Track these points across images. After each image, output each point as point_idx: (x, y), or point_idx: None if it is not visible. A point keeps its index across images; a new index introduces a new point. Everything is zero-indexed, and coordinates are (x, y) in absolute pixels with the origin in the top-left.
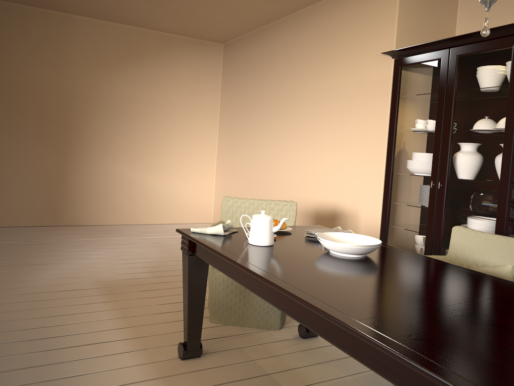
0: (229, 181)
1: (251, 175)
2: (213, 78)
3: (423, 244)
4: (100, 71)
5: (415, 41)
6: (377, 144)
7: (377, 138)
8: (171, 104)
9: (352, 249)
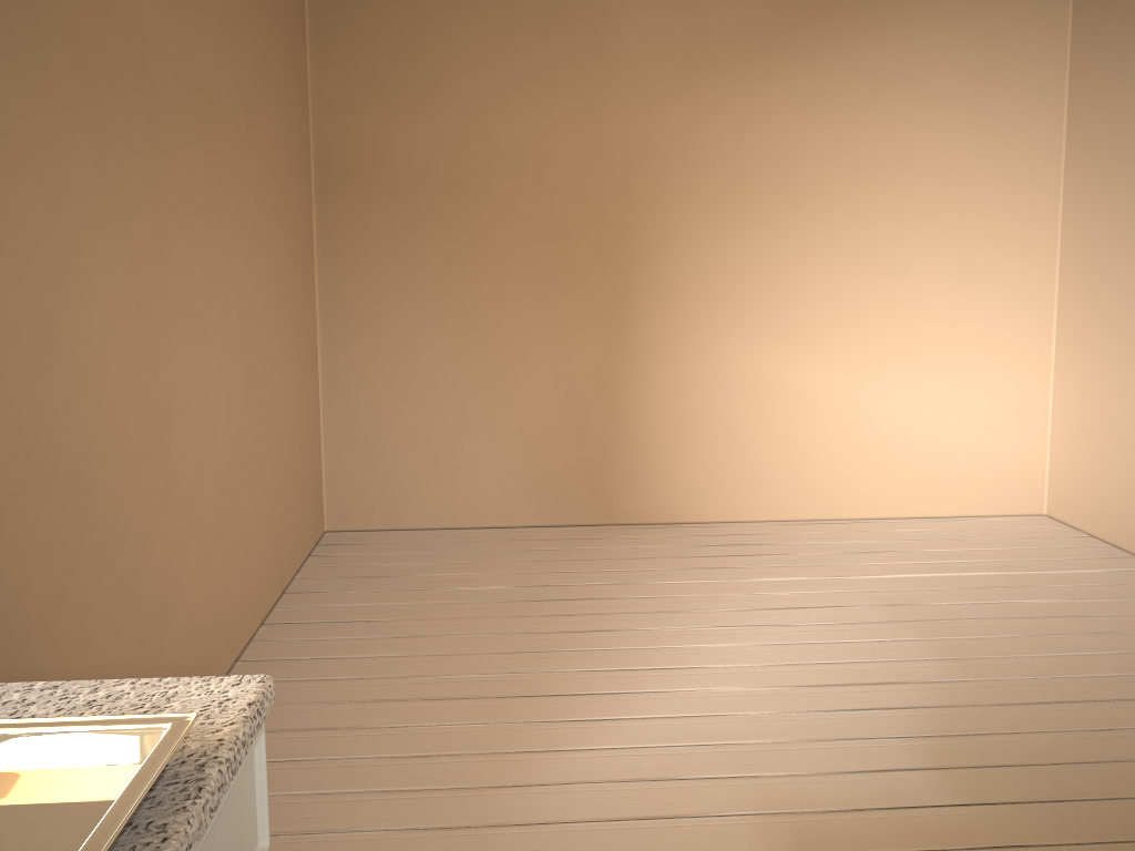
0: (1116, 389)
1: None
2: (1040, 57)
3: None
4: (699, 84)
5: None
6: None
7: None
8: (910, 158)
9: None
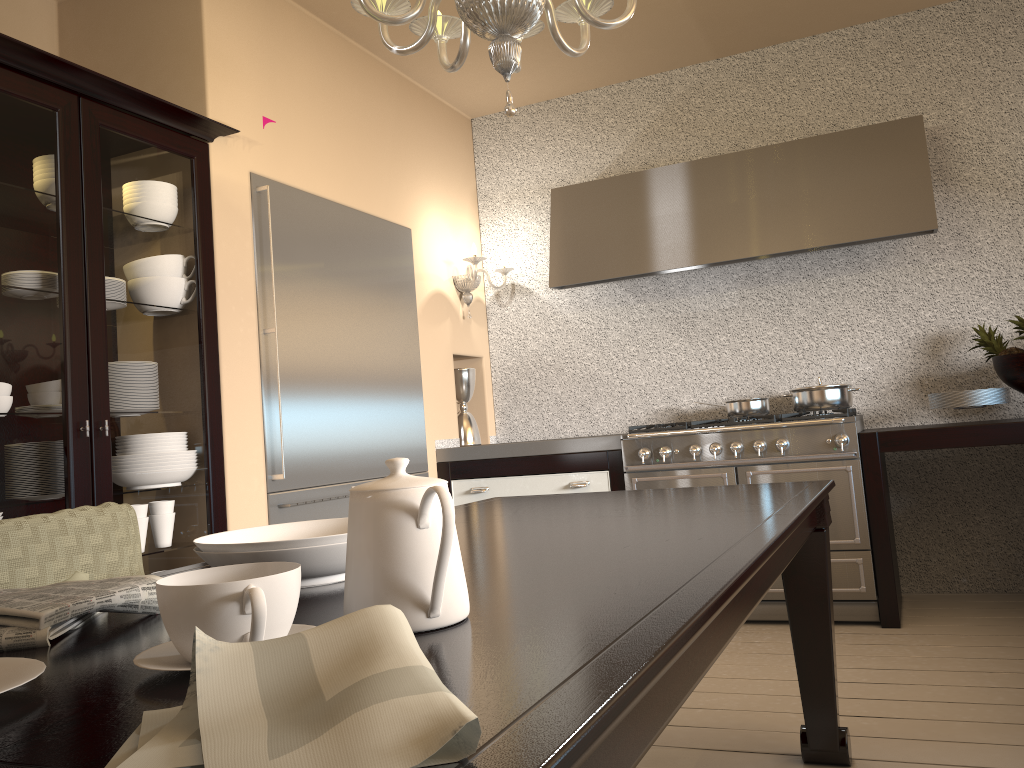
0: None
1: None
2: None
3: None
4: None
5: None
6: None
7: None
8: None
9: None
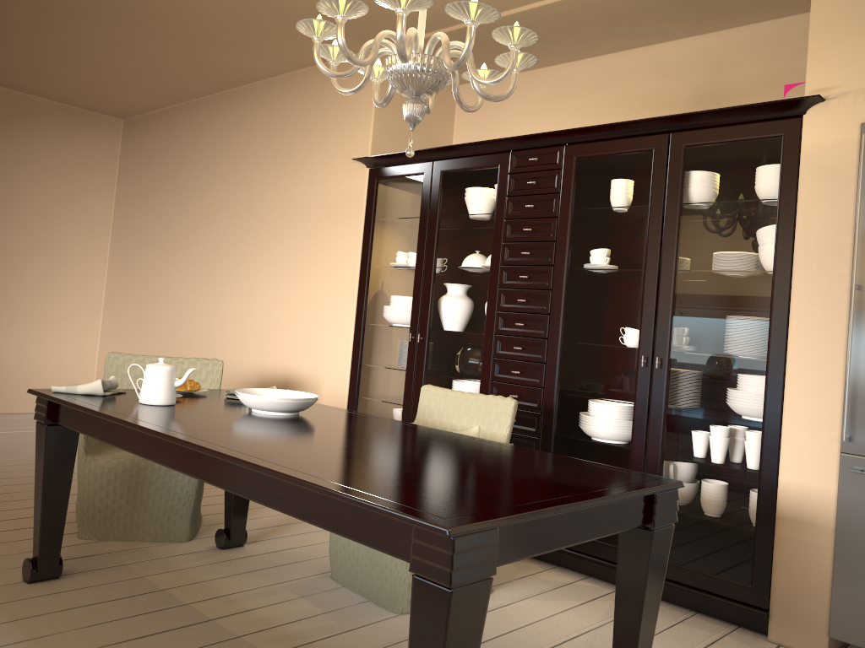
0: (124, 341)
1: (162, 330)
2: (103, 172)
3: (400, 418)
4: None
5: (398, 148)
6: (345, 283)
7: (346, 275)
8: (25, 211)
9: (278, 403)
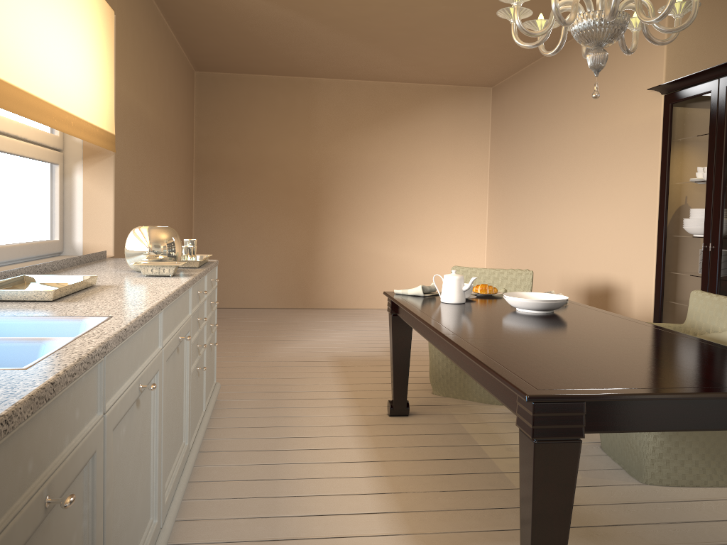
0: (500, 257)
1: (522, 248)
2: (479, 130)
3: None
4: (347, 136)
5: (696, 69)
6: (648, 201)
7: (648, 193)
8: (429, 167)
9: (529, 303)
